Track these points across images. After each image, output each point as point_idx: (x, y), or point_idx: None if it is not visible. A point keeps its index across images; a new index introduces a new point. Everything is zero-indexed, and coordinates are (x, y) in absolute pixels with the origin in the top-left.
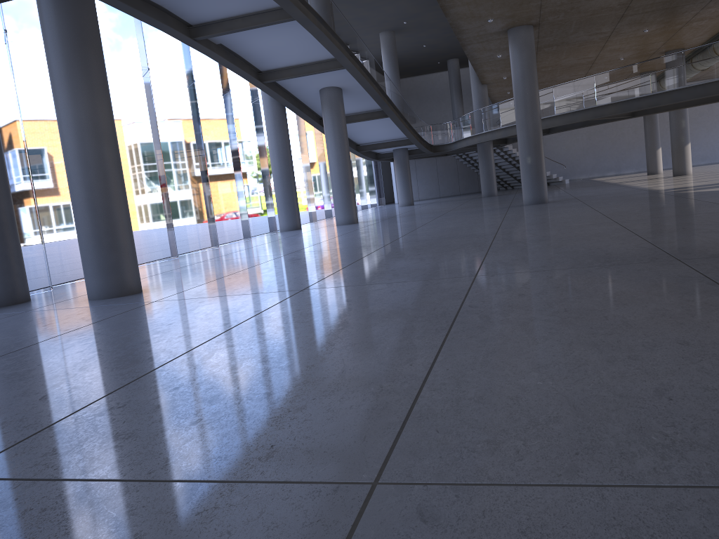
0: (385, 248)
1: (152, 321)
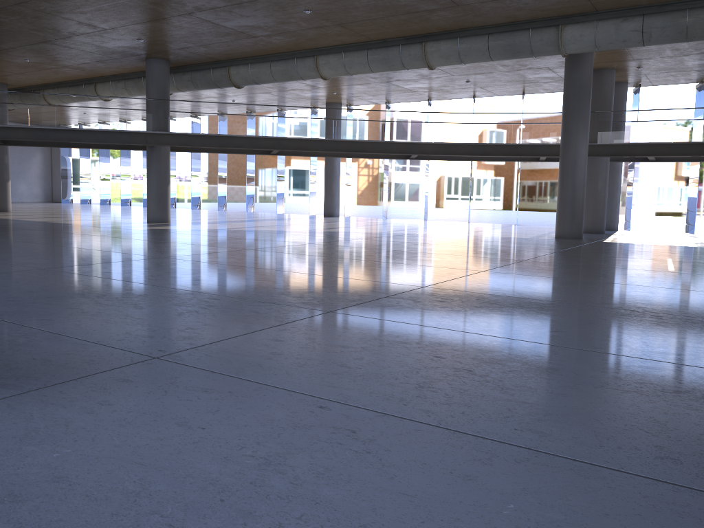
0: (81, 272)
1: (390, 363)
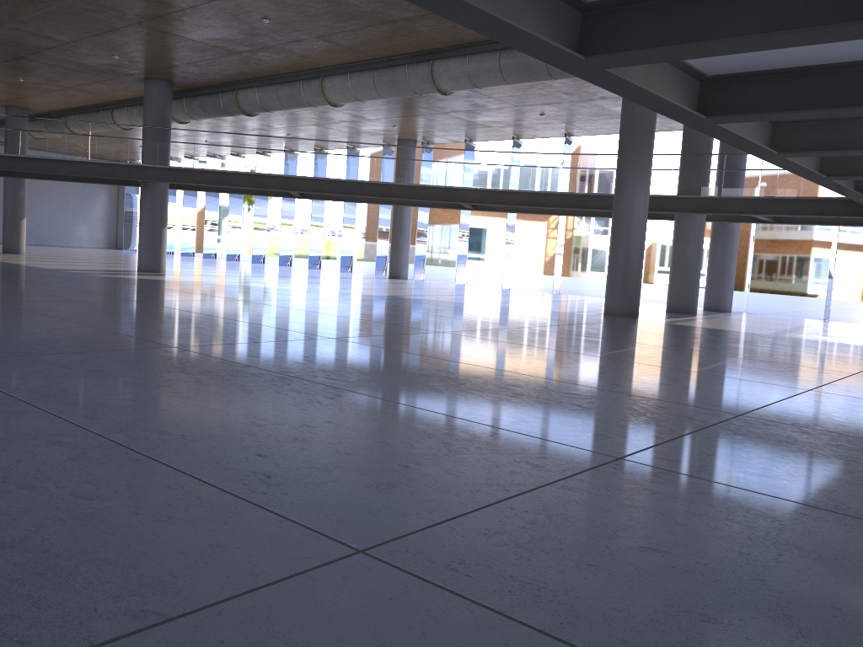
0: None
1: None
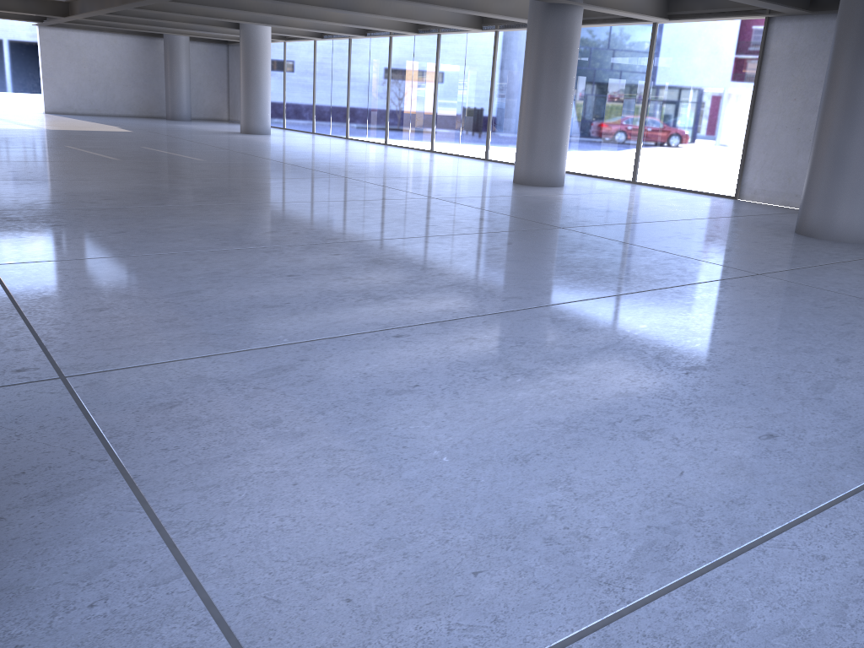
0: None
1: (286, 291)
